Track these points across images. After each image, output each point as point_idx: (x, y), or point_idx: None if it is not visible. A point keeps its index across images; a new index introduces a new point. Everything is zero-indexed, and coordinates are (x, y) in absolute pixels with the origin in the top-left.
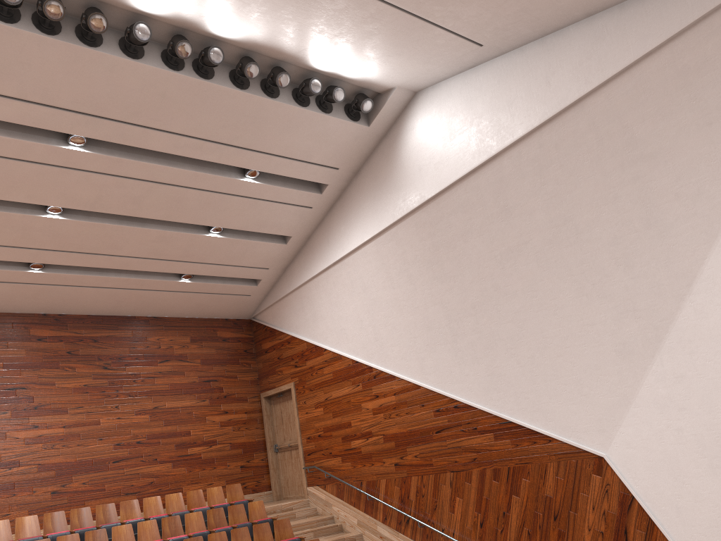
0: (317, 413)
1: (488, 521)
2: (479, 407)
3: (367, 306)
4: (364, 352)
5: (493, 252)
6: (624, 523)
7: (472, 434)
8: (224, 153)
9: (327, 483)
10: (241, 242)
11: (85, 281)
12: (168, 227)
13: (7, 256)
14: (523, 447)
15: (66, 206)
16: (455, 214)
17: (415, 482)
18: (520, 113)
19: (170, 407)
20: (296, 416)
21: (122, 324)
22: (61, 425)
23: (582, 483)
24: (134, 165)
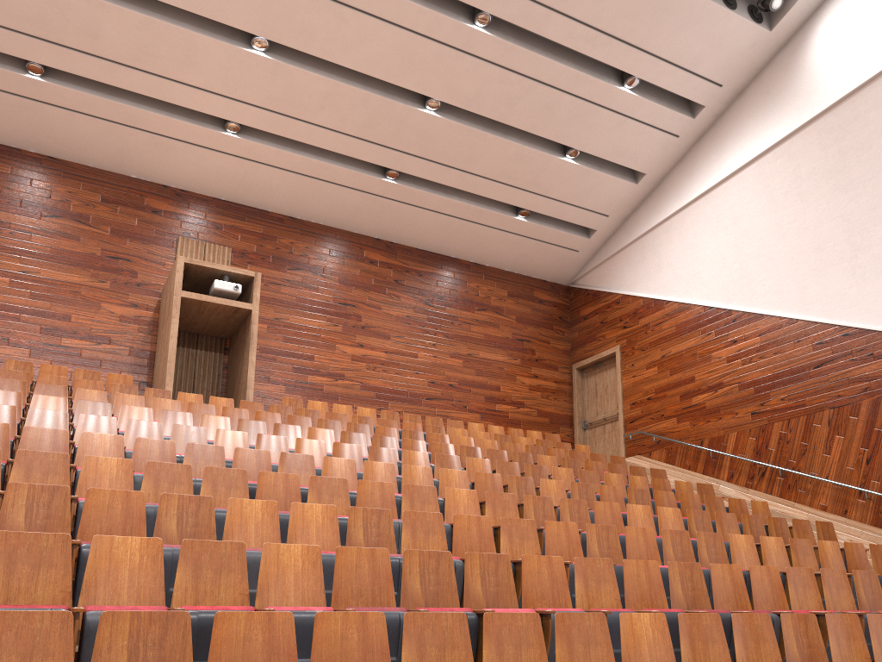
0: (648, 374)
1: (879, 455)
2: (879, 329)
3: (735, 240)
4: (722, 295)
5: None
6: None
7: (864, 362)
8: (613, 51)
9: (654, 450)
10: (592, 174)
11: (428, 202)
12: (527, 144)
13: (372, 156)
14: None
15: (445, 100)
16: (876, 109)
17: (778, 429)
18: None
19: (482, 357)
20: (619, 382)
21: (446, 264)
22: (383, 350)
23: None
24: (524, 55)
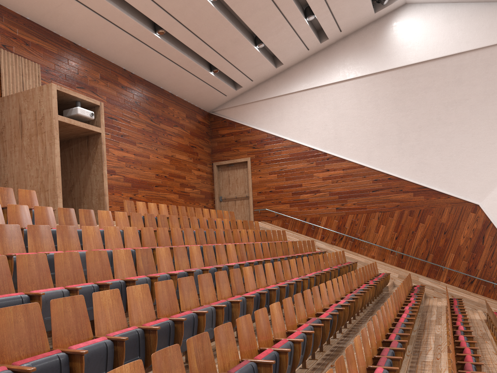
0: (270, 178)
1: (401, 236)
2: (407, 179)
3: (334, 117)
4: (322, 144)
5: (443, 101)
6: (483, 233)
7: (398, 193)
8: (316, 0)
9: (274, 219)
10: (262, 59)
11: (171, 54)
12: (244, 34)
13: (158, 18)
14: (431, 200)
15: None
16: (423, 77)
17: (351, 218)
18: (484, 35)
19: (177, 158)
20: (250, 179)
21: (158, 92)
22: (133, 153)
23: (464, 216)
24: None
